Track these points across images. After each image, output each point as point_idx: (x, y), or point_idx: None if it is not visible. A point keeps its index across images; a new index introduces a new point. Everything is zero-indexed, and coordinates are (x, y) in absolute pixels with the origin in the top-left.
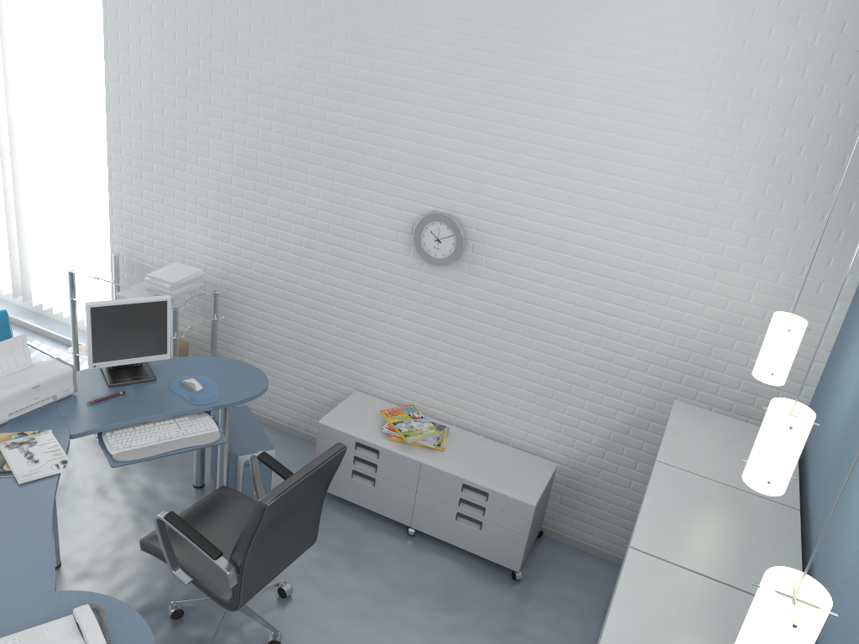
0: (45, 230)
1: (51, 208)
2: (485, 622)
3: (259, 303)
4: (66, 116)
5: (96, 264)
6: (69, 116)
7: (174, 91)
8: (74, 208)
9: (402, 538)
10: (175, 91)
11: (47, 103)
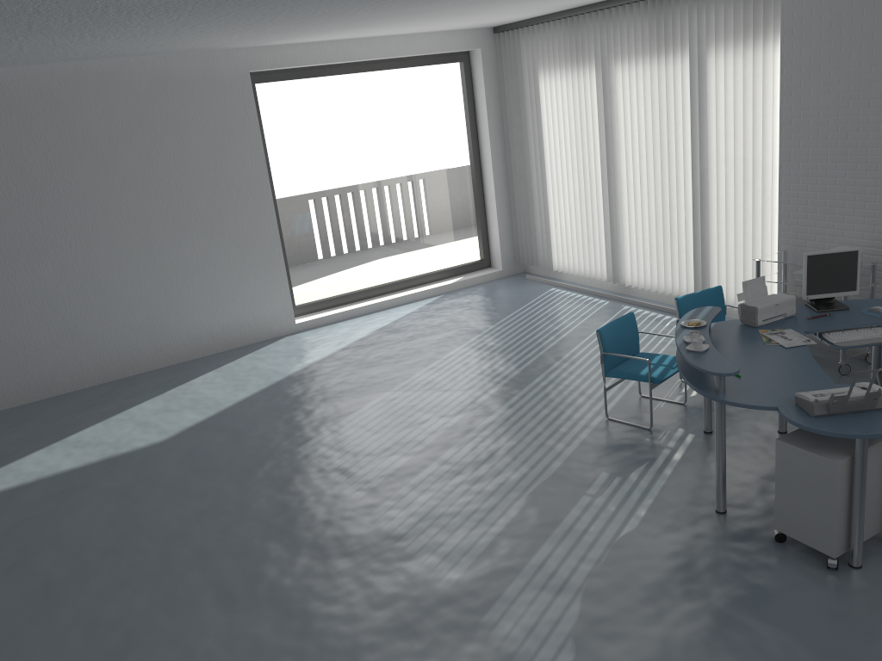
0: (721, 246)
1: (728, 229)
2: None
3: None
4: (744, 159)
5: (774, 256)
6: (746, 160)
7: (836, 121)
8: (746, 225)
9: None
10: (838, 120)
11: (729, 154)
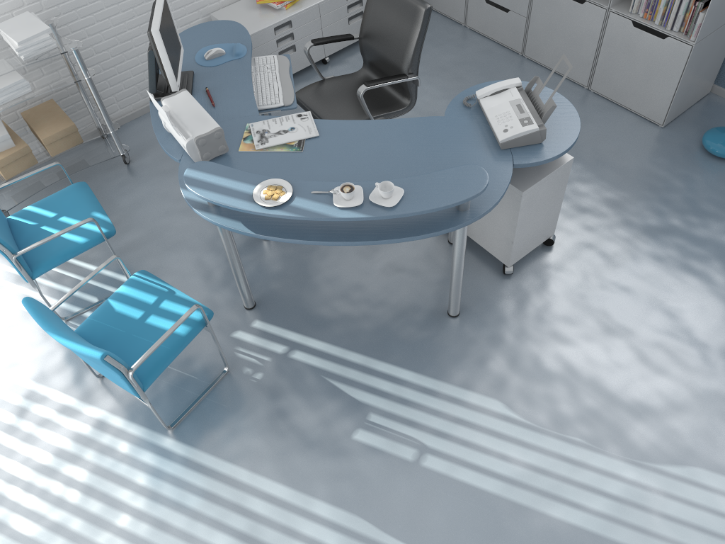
0: None
1: None
2: None
3: (87, 7)
4: None
5: None
6: None
7: None
8: None
9: (328, 68)
10: None
11: None
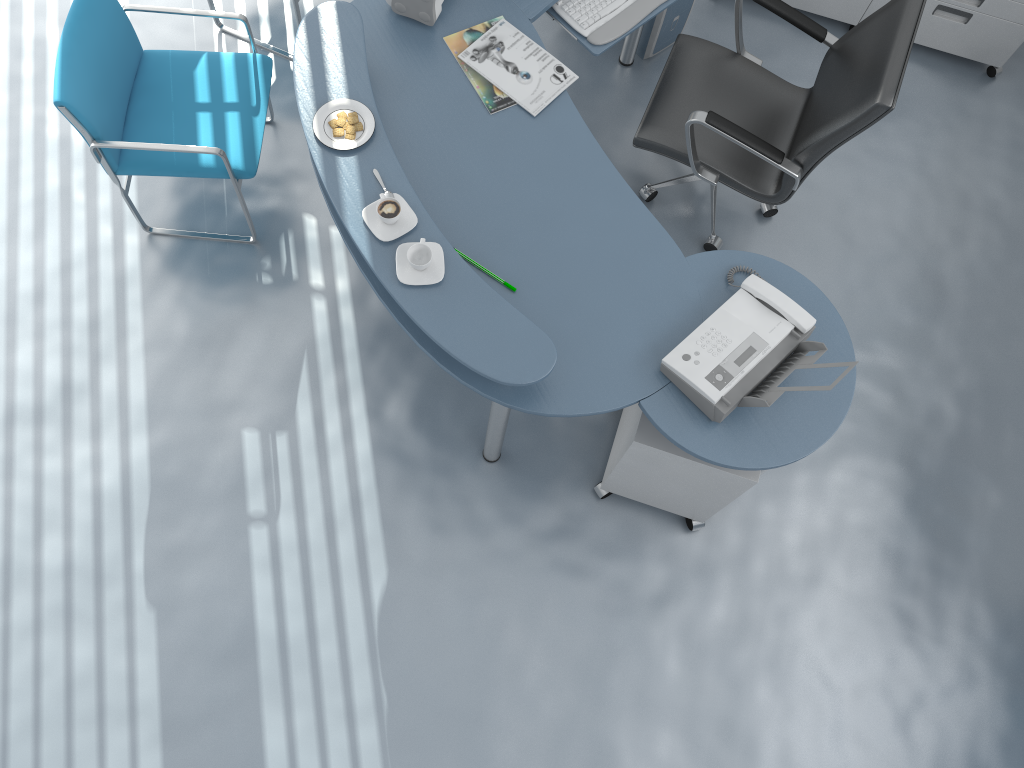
0: None
1: None
2: (973, 140)
3: None
4: None
5: None
6: None
7: None
8: None
9: None
10: None
11: None
